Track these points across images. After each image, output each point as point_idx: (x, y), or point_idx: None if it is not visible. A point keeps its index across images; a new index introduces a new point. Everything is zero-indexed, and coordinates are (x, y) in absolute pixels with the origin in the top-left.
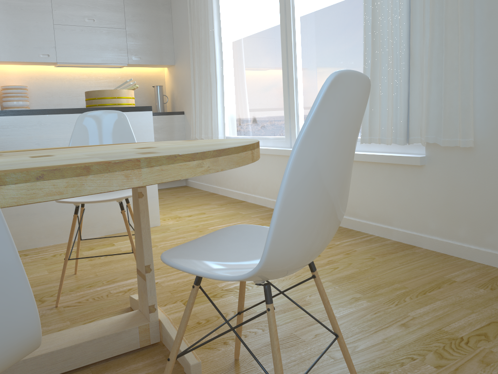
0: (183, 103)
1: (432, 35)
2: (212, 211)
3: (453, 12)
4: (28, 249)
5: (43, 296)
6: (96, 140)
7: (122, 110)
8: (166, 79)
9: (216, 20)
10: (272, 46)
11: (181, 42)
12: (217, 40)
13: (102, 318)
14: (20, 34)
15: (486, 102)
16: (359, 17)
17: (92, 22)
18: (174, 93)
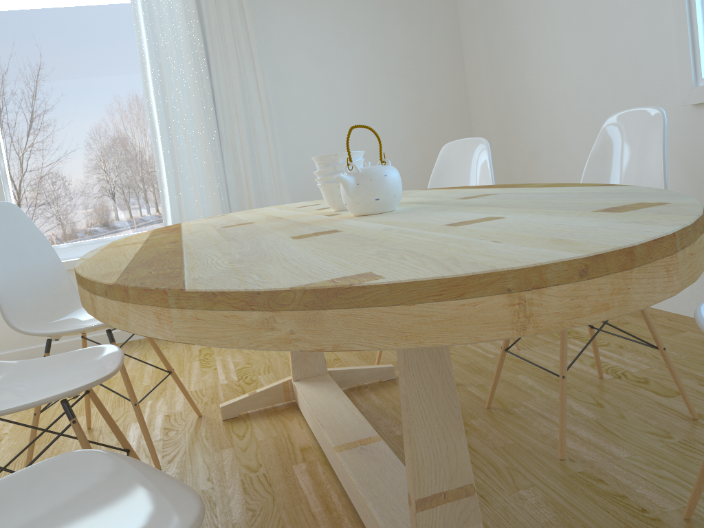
0: None
1: (244, 125)
2: None
3: (257, 108)
4: None
5: None
6: (4, 249)
7: None
8: None
9: None
10: None
11: None
12: None
13: (239, 430)
14: None
15: (287, 179)
16: (120, 99)
17: None
18: None
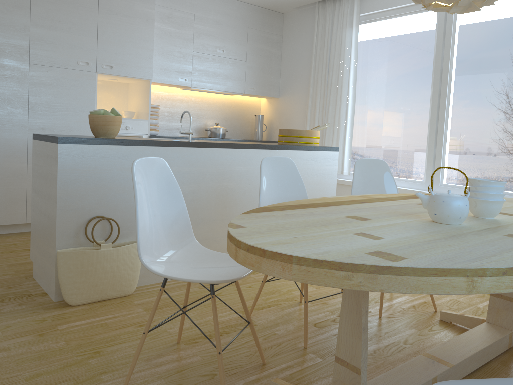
0: None
1: None
2: None
3: None
4: None
5: None
6: (367, 182)
7: (321, 149)
8: (262, 108)
9: (352, 70)
10: (417, 102)
11: (292, 79)
12: (351, 87)
13: (435, 327)
14: (167, 58)
15: None
16: None
17: (222, 52)
18: (274, 123)
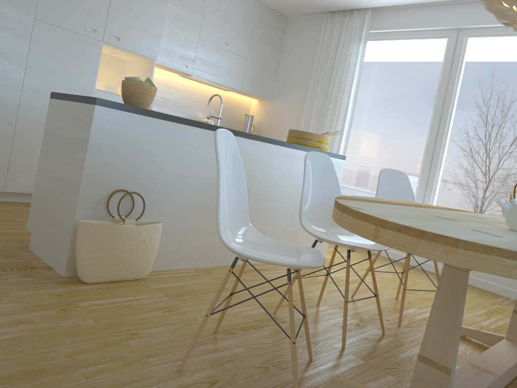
0: (275, 138)
1: None
2: (341, 250)
3: None
4: (255, 263)
5: (369, 314)
6: (388, 192)
7: (331, 155)
8: (252, 109)
9: (355, 84)
10: (416, 124)
11: (288, 84)
12: (351, 101)
13: None
14: (172, 40)
15: None
16: None
17: (226, 45)
18: (263, 126)
